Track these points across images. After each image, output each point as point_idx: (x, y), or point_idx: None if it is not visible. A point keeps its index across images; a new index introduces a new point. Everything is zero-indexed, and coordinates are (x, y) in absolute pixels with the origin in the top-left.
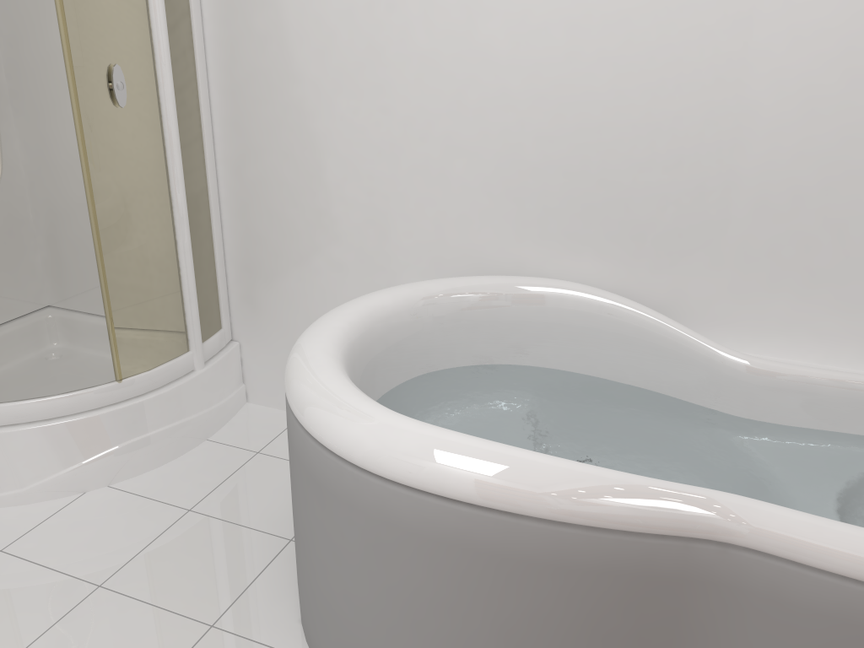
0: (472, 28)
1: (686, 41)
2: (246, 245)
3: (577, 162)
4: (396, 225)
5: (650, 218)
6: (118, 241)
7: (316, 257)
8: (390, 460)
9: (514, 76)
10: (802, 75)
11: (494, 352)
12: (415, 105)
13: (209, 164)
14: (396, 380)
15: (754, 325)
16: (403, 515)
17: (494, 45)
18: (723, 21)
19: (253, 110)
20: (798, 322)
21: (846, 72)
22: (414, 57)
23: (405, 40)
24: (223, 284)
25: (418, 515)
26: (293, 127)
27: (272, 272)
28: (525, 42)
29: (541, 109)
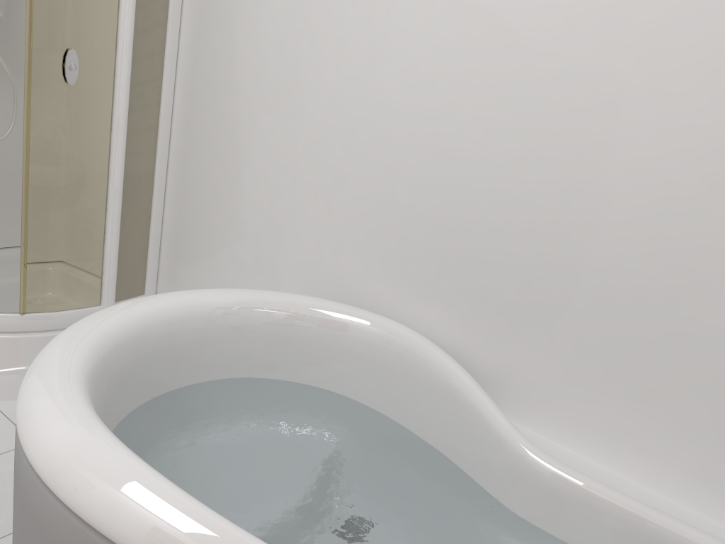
0: (373, 71)
1: (553, 115)
2: (178, 227)
3: (440, 213)
4: (286, 238)
5: (496, 284)
6: (45, 196)
7: (224, 251)
8: (35, 444)
9: (399, 121)
10: (662, 170)
11: (321, 375)
12: (318, 133)
13: (160, 152)
14: (209, 375)
15: (579, 421)
16: (35, 506)
17: (388, 90)
18: (591, 101)
19: (201, 113)
20: (623, 431)
21: (708, 175)
22: (324, 90)
23: (319, 73)
24: (153, 257)
25: (42, 510)
26: (226, 134)
27: (191, 255)
28: (413, 91)
29: (417, 156)
